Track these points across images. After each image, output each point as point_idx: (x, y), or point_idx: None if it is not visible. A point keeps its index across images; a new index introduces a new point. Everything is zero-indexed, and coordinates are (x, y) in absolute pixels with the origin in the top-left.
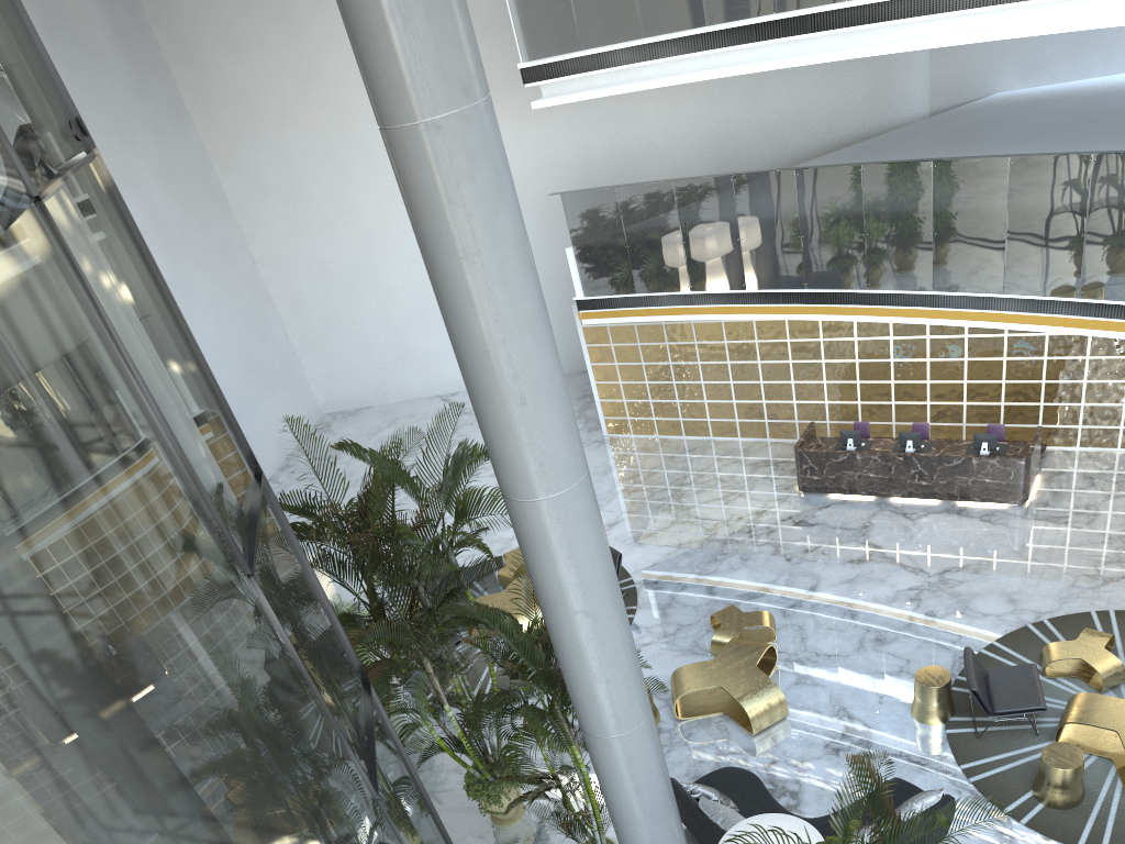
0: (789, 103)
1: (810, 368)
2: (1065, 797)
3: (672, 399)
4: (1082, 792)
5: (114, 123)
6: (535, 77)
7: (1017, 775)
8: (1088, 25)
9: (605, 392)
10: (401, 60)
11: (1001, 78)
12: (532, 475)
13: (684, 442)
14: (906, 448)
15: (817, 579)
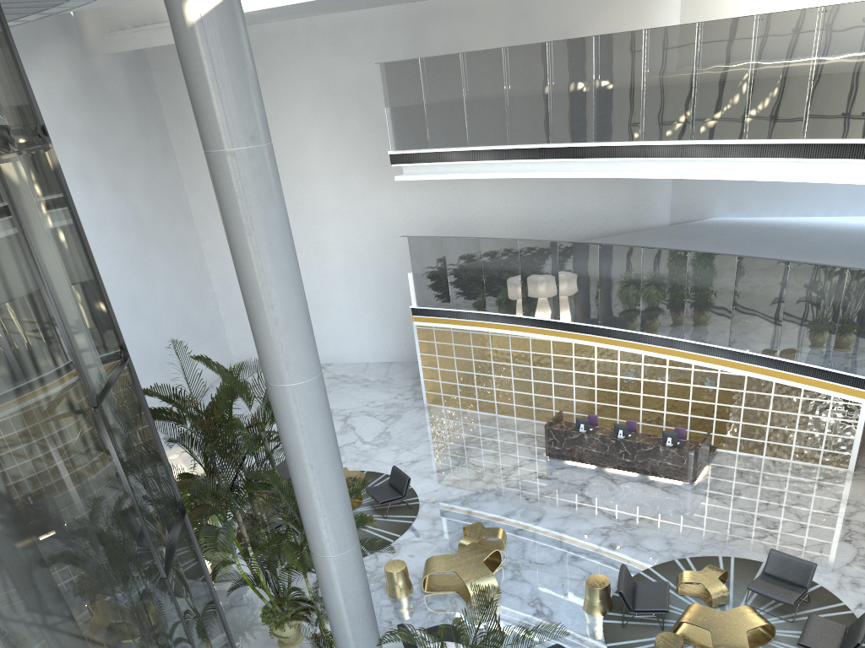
0: (577, 204)
1: (565, 375)
2: None
3: (472, 384)
4: None
5: (119, 150)
6: (399, 161)
7: None
8: (736, 177)
9: (428, 374)
10: (214, 116)
11: (717, 209)
12: (280, 369)
13: (478, 415)
14: (618, 435)
15: (543, 514)
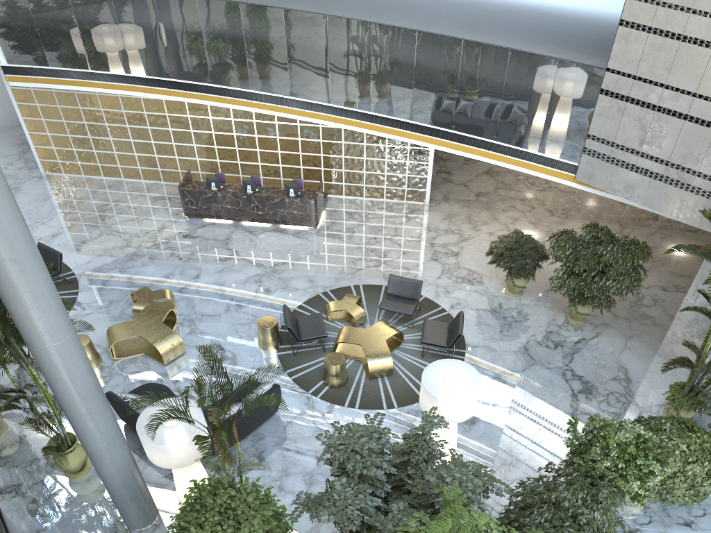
0: None
1: (184, 135)
2: (338, 381)
3: (91, 149)
4: (346, 378)
5: None
6: None
7: (315, 373)
8: None
9: (38, 141)
10: None
11: None
12: None
13: (104, 181)
14: (248, 191)
15: (200, 271)
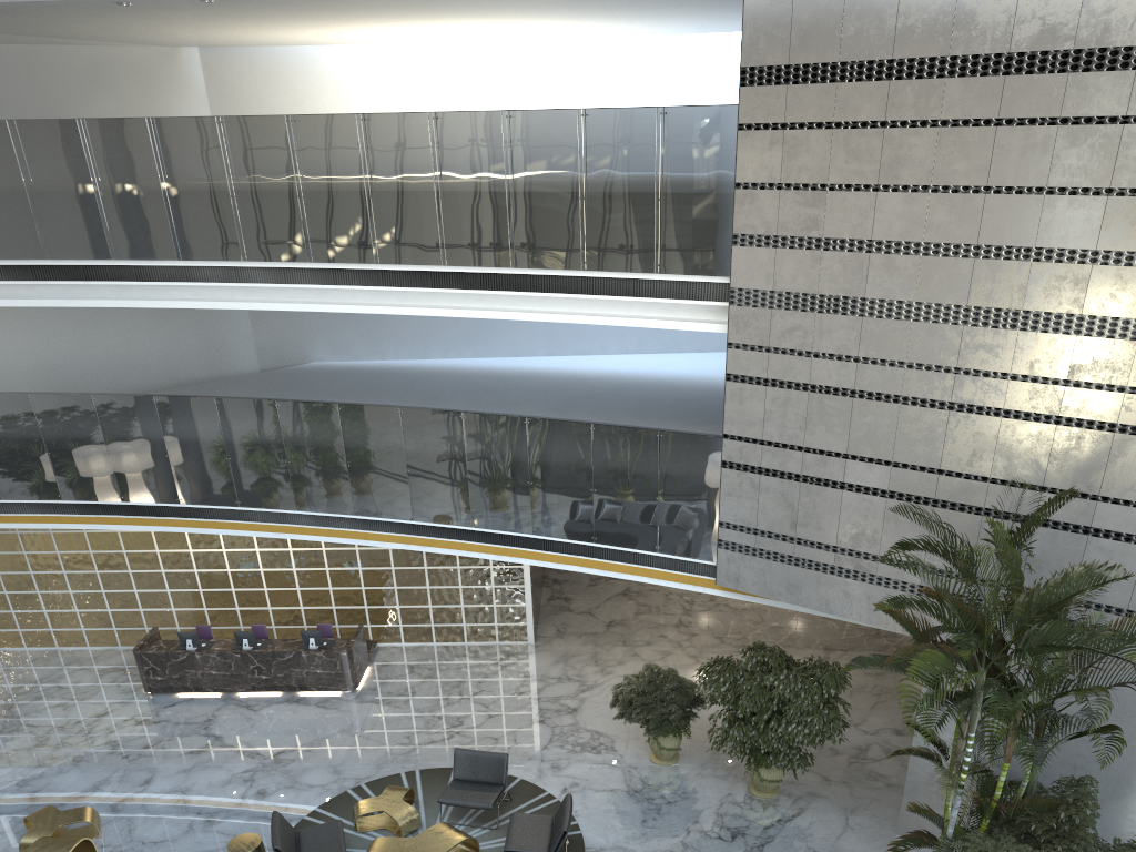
0: (123, 347)
1: (151, 577)
2: None
3: (7, 609)
4: None
5: None
6: None
7: None
8: (312, 308)
9: None
10: None
11: (316, 351)
12: None
13: (26, 653)
14: (244, 646)
15: (154, 772)
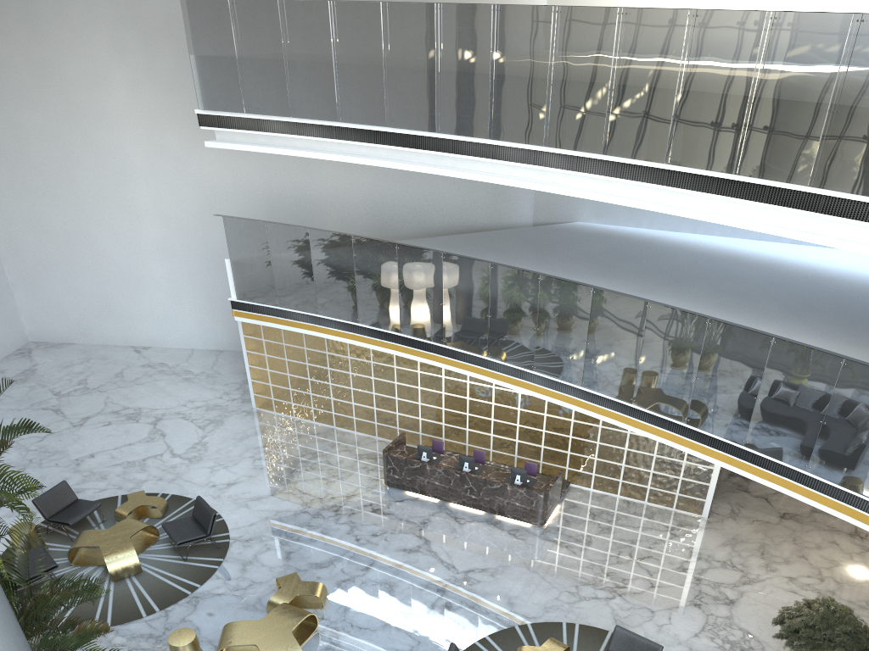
0: (433, 191)
1: (409, 391)
2: None
3: (307, 391)
4: None
5: None
6: (209, 123)
7: None
8: (593, 197)
9: (256, 375)
10: None
11: (582, 212)
12: None
13: (313, 426)
14: (464, 468)
15: (374, 560)
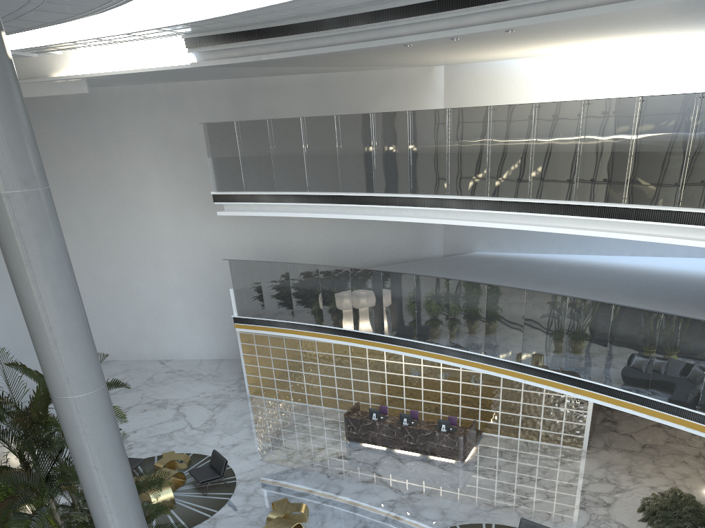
0: (371, 238)
1: (361, 373)
2: None
3: (287, 379)
4: None
5: None
6: (220, 199)
7: None
8: (482, 224)
9: (250, 370)
10: None
11: (478, 245)
12: (61, 383)
13: (291, 404)
14: (403, 422)
15: (341, 489)
